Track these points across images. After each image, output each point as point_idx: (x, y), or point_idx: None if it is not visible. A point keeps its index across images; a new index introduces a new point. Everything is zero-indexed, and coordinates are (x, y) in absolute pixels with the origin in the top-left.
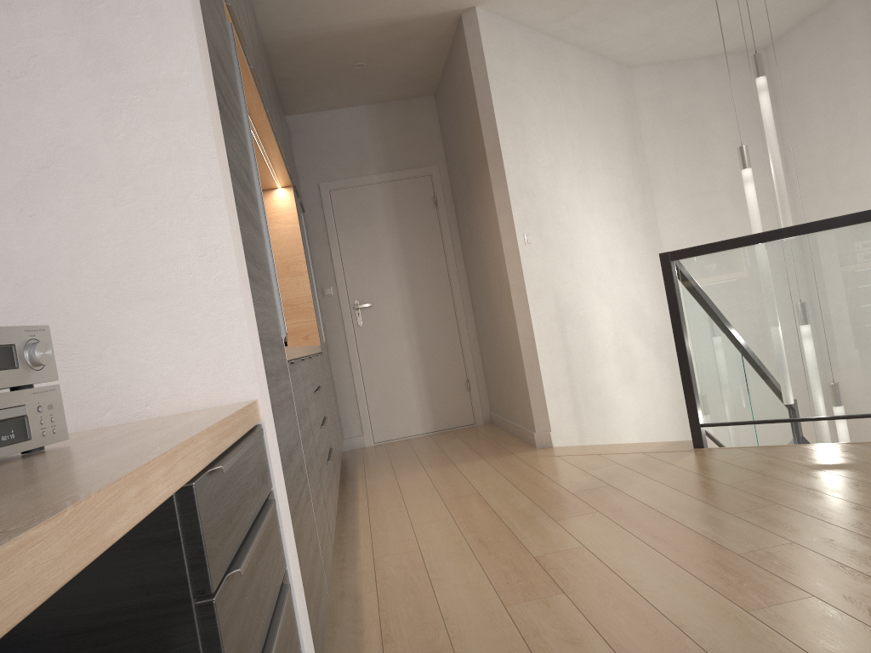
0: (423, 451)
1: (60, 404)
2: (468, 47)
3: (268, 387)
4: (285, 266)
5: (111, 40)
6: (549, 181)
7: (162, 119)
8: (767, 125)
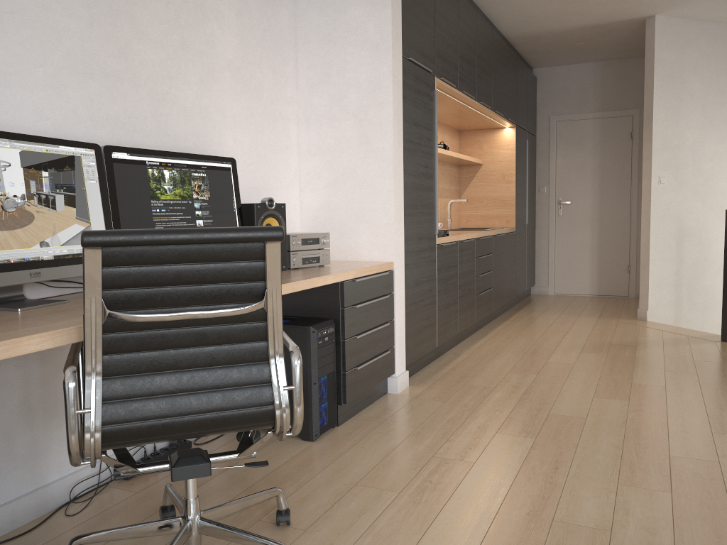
0: (574, 304)
1: (329, 254)
2: (645, 42)
3: (406, 257)
4: (502, 176)
5: (366, 133)
6: (697, 138)
7: (378, 162)
8: None
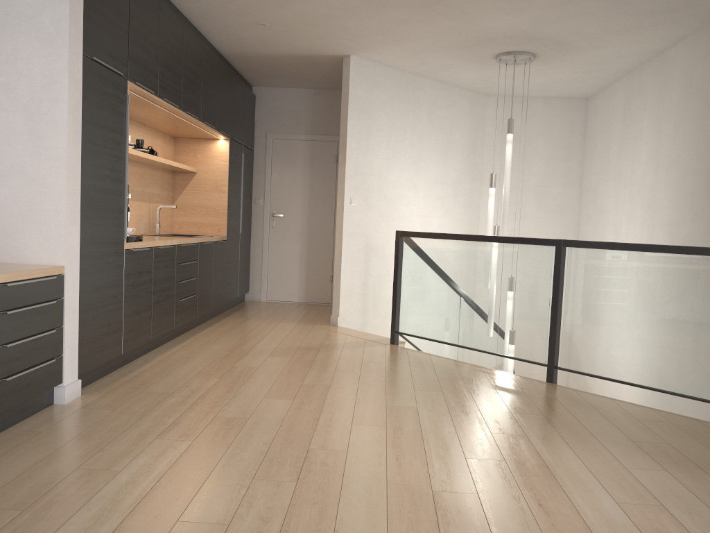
0: (281, 311)
1: None
2: (342, 78)
3: (82, 261)
4: (215, 186)
5: (38, 129)
6: (383, 167)
7: (50, 160)
8: (506, 164)
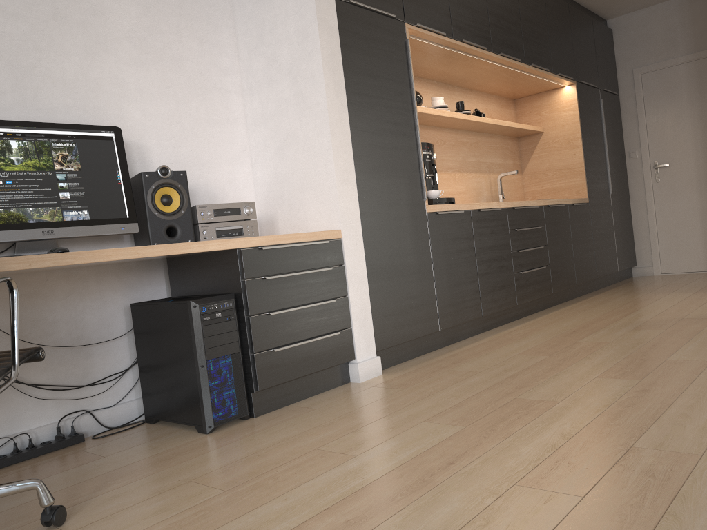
0: (677, 282)
1: (256, 226)
2: None
3: (365, 225)
4: (566, 142)
5: (301, 90)
6: None
7: (315, 119)
8: None
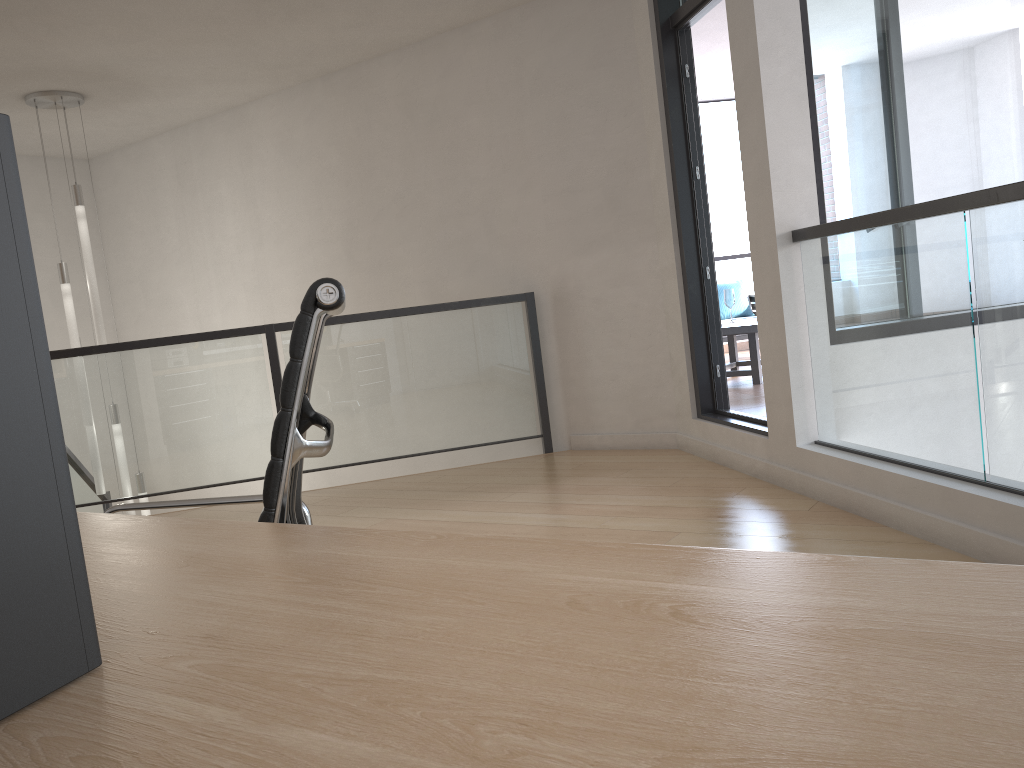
0: None
1: None
2: None
3: None
4: None
5: None
6: None
7: None
8: (85, 248)
